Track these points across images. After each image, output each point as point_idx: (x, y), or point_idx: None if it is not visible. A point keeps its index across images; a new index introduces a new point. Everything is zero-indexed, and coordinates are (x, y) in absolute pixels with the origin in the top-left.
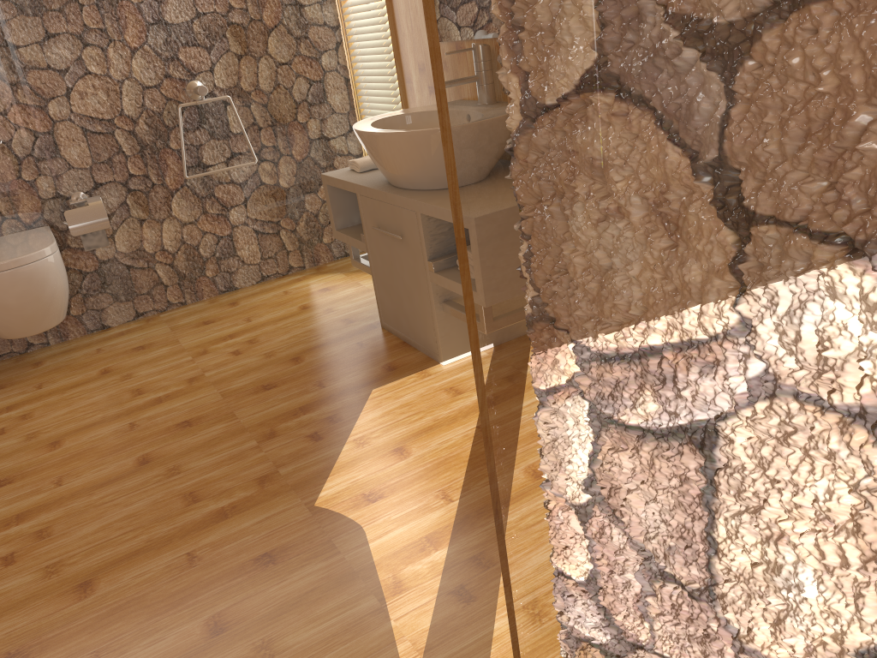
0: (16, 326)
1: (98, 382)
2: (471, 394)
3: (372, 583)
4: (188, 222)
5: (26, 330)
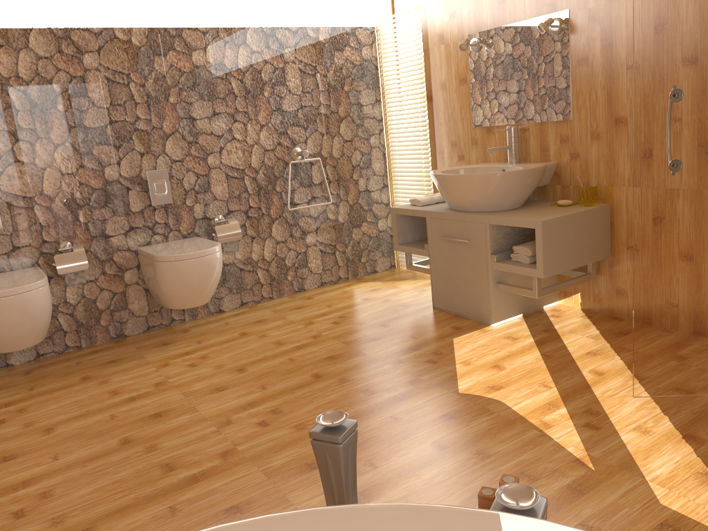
0: (189, 299)
1: (243, 339)
2: (524, 339)
3: (528, 424)
4: (282, 240)
5: (194, 302)
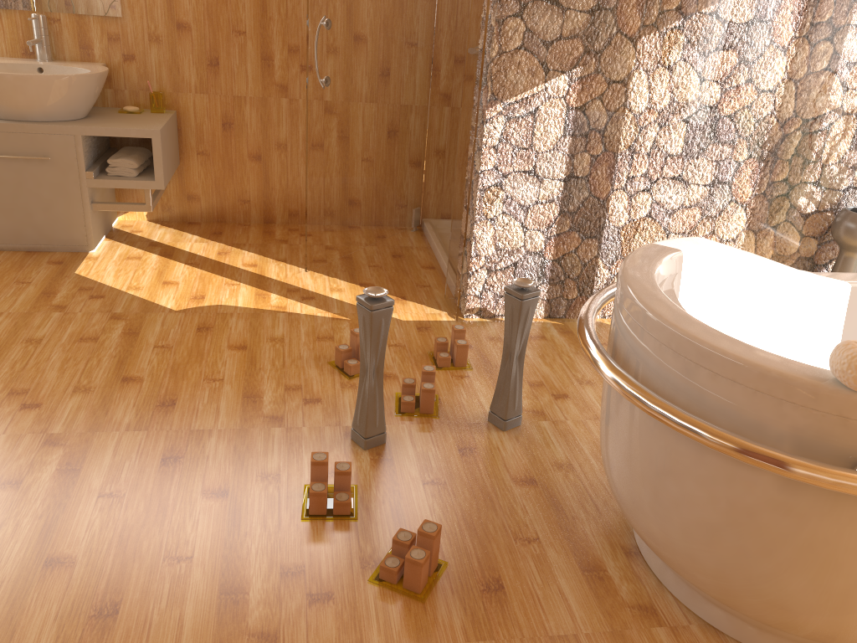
0: None
1: None
2: (148, 256)
3: (269, 311)
4: None
5: None
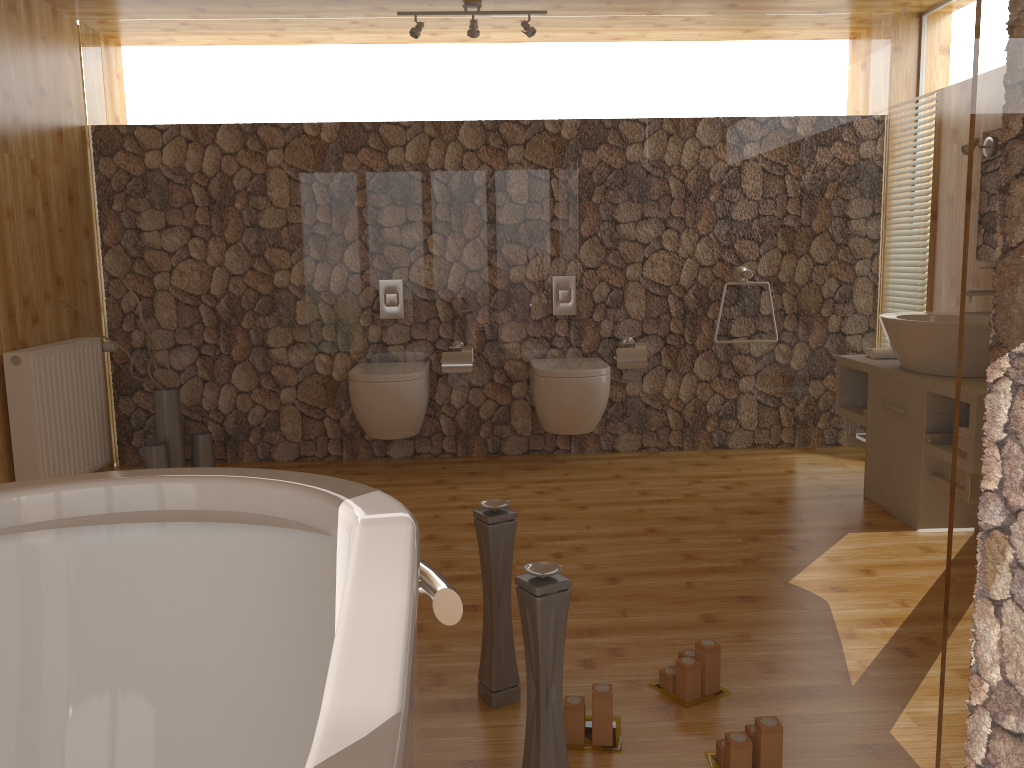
0: (564, 423)
1: (611, 481)
2: (942, 554)
3: (831, 629)
4: (704, 379)
5: (569, 428)
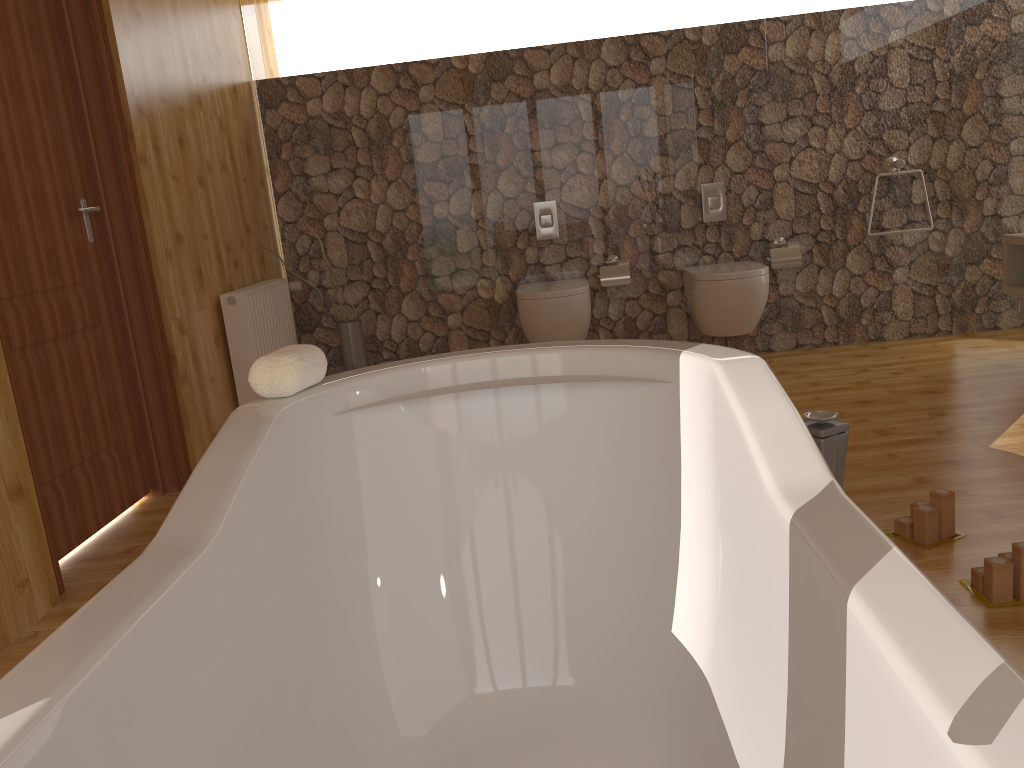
0: (725, 325)
1: (777, 376)
2: None
3: None
4: (858, 274)
5: (731, 330)
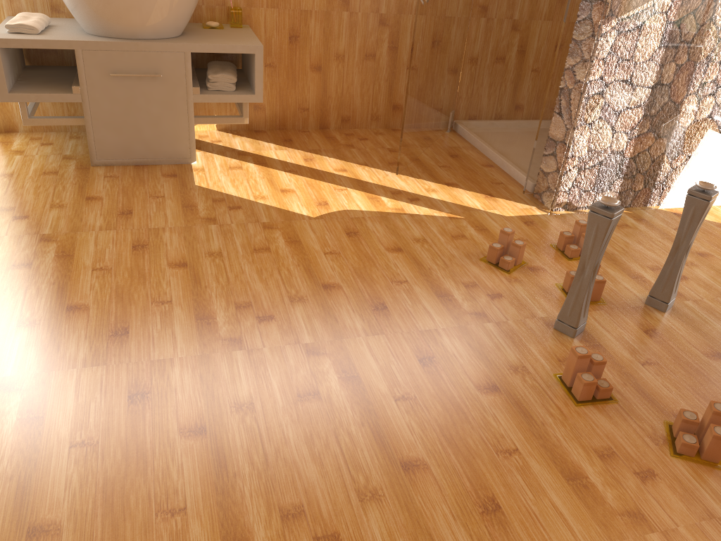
0: None
1: None
2: (246, 165)
3: (393, 214)
4: None
5: None
